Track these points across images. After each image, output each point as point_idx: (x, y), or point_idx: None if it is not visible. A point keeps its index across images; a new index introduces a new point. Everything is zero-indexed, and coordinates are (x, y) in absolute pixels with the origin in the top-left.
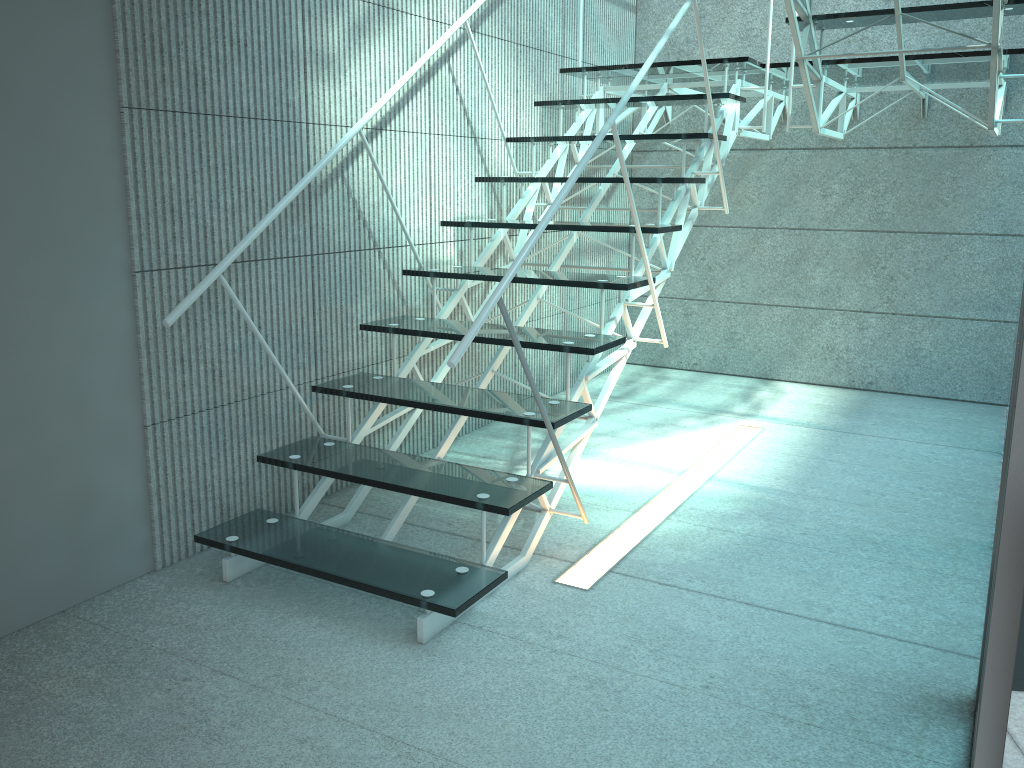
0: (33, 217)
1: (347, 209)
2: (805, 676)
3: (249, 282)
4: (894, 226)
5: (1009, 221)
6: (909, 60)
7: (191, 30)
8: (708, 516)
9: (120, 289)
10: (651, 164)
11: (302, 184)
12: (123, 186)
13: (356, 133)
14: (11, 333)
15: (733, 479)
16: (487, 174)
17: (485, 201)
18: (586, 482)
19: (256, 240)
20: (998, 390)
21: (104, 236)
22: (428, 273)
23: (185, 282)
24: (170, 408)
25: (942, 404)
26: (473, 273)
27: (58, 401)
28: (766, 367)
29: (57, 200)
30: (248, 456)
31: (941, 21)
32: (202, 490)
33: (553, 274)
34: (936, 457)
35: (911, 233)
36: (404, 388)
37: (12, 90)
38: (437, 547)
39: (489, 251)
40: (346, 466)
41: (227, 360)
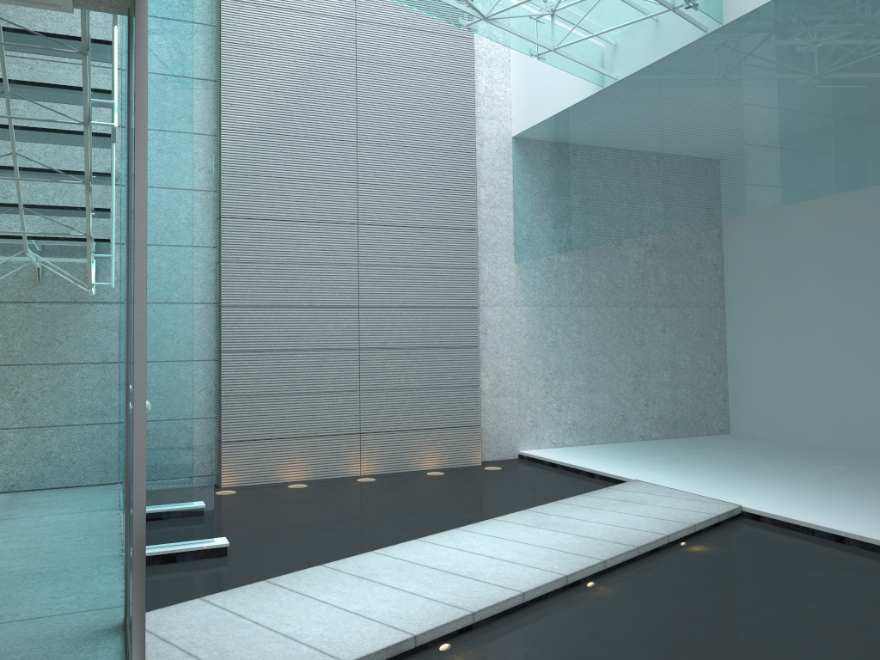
0: None
1: None
2: (9, 649)
3: None
4: (23, 360)
5: (106, 353)
6: (30, 239)
7: None
8: None
9: None
10: None
11: None
12: None
13: None
14: None
15: None
16: None
17: None
18: None
19: None
20: (111, 473)
21: None
22: None
23: None
24: None
25: (72, 490)
26: None
27: None
28: None
29: None
30: None
31: (47, 216)
32: None
33: None
34: (74, 519)
35: (37, 365)
36: None
37: None
38: None
39: None
40: None
41: None
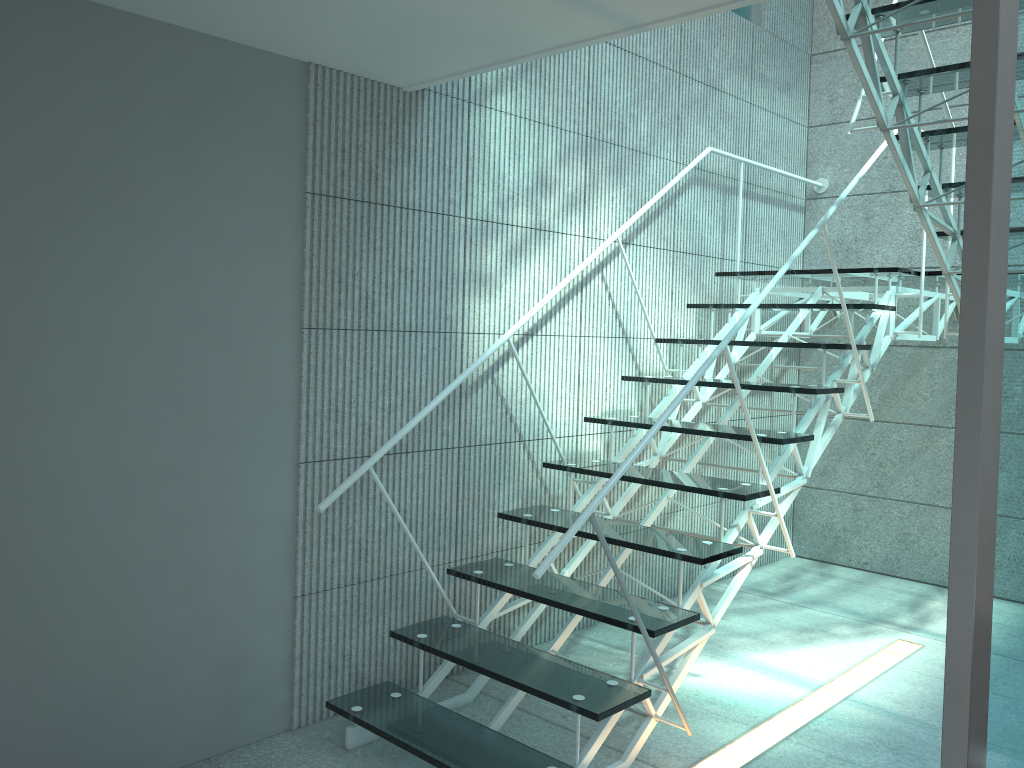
0: (223, 418)
1: (495, 406)
2: None
3: (399, 471)
4: None
5: None
6: None
7: (366, 263)
8: (831, 741)
9: (286, 477)
10: (819, 356)
11: (450, 388)
12: (297, 391)
13: (504, 341)
14: (194, 513)
15: (871, 702)
16: (638, 370)
17: (635, 395)
18: (712, 687)
19: (408, 435)
20: None
21: (278, 433)
22: (565, 467)
23: (342, 471)
24: (318, 581)
25: None
26: (605, 471)
27: (225, 571)
28: (943, 574)
29: (243, 404)
30: (385, 629)
31: None
32: (340, 658)
33: (680, 476)
34: None
35: None
36: (528, 578)
37: (218, 319)
38: (545, 740)
39: (630, 446)
40: (464, 650)
41: (373, 540)
